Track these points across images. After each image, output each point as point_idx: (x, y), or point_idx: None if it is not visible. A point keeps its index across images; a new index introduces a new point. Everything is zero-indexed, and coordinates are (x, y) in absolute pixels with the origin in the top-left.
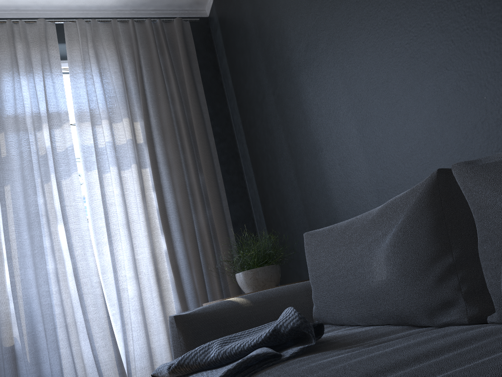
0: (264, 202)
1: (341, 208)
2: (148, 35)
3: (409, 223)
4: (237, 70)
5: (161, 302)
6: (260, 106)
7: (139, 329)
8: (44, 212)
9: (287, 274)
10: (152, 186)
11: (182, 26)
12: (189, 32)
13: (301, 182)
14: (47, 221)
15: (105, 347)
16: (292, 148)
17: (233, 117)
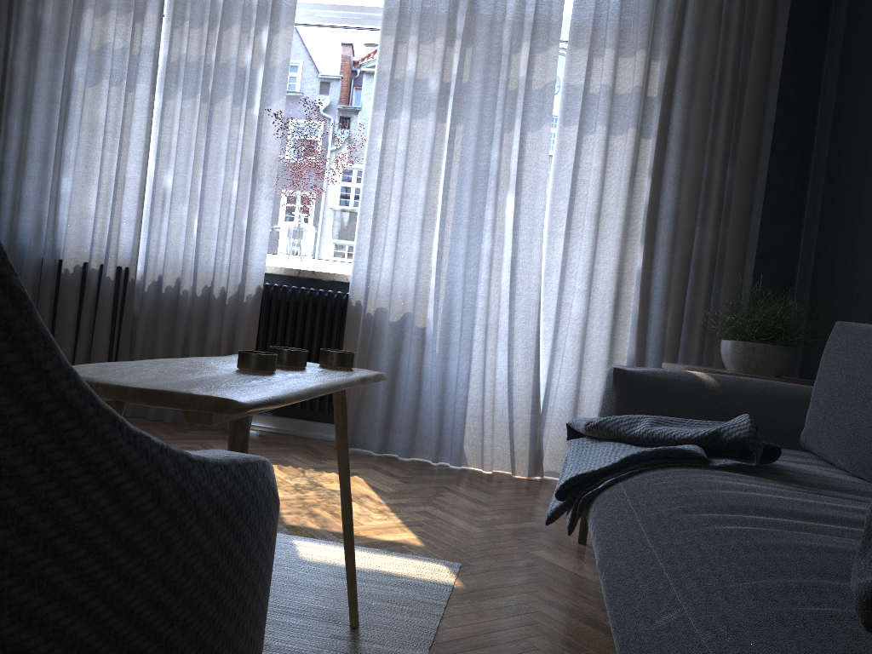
0: (822, 239)
1: None
2: None
3: None
4: None
5: (610, 337)
6: None
7: (572, 361)
8: (495, 172)
9: (814, 363)
10: (649, 169)
11: None
12: None
13: None
14: (496, 185)
15: (524, 368)
16: None
17: (826, 74)
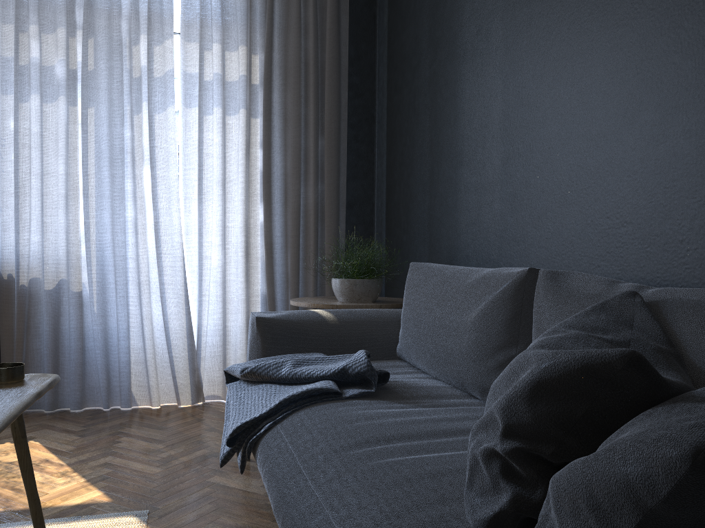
0: (390, 190)
1: (464, 238)
2: None
3: (490, 307)
4: (397, 10)
5: (245, 279)
6: (411, 72)
7: (217, 303)
8: (130, 149)
9: (394, 282)
10: (260, 142)
11: None
12: None
13: (433, 188)
14: (132, 160)
15: (177, 315)
16: (434, 145)
17: (379, 67)
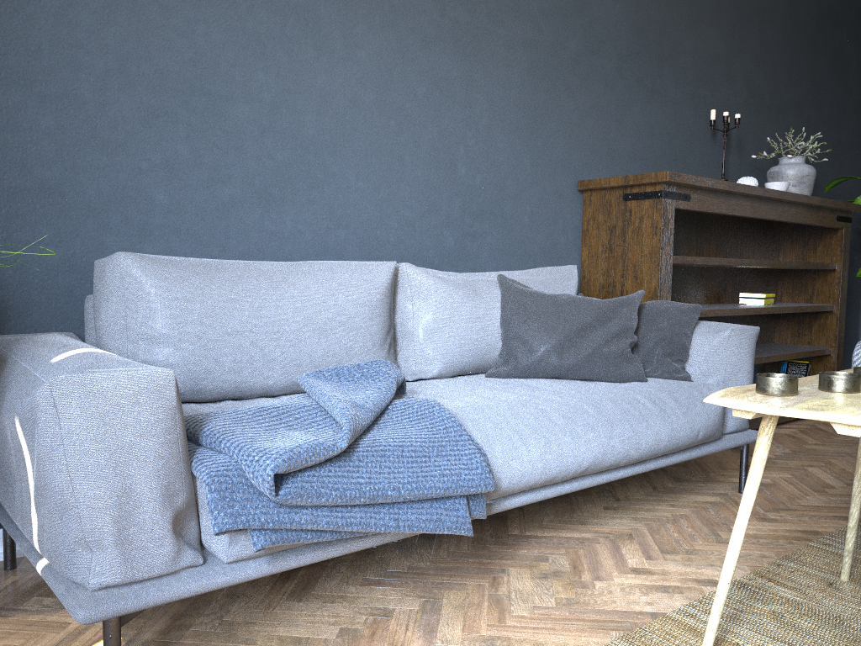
0: None
1: (17, 210)
2: None
3: (382, 297)
4: None
5: None
6: None
7: None
8: None
9: None
10: None
11: None
12: None
13: None
14: None
15: None
16: None
17: None
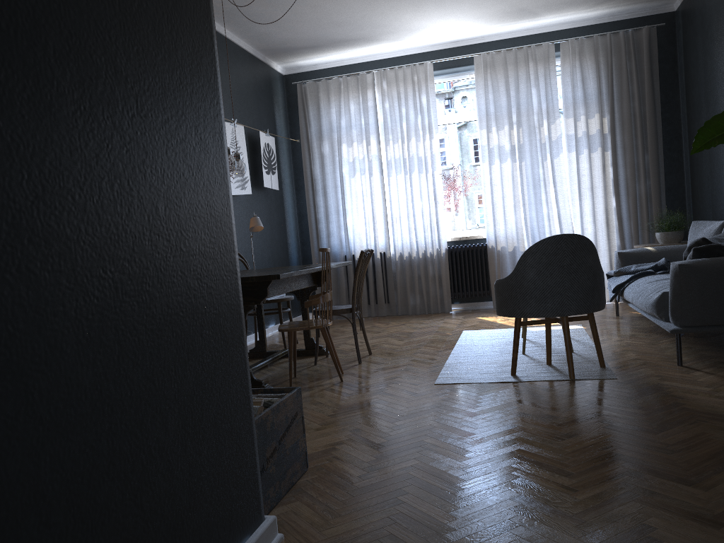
0: (692, 179)
1: None
2: (620, 45)
3: (712, 236)
4: (688, 75)
5: (607, 238)
6: (698, 114)
7: None
8: (542, 179)
9: None
10: (610, 163)
11: (648, 34)
12: (655, 36)
13: (711, 179)
14: (544, 184)
15: None
16: (710, 157)
17: (681, 104)
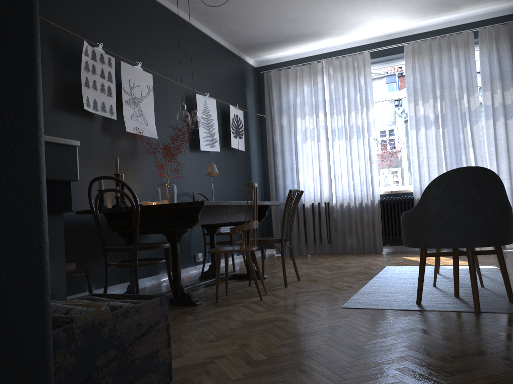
0: None
1: None
2: None
3: None
4: None
5: None
6: None
7: None
8: (462, 142)
9: None
10: None
11: None
12: None
13: None
14: (464, 147)
15: None
16: None
17: None
